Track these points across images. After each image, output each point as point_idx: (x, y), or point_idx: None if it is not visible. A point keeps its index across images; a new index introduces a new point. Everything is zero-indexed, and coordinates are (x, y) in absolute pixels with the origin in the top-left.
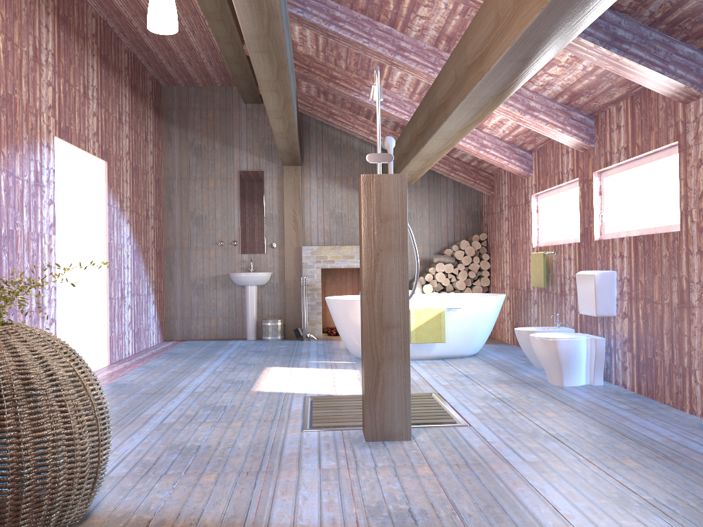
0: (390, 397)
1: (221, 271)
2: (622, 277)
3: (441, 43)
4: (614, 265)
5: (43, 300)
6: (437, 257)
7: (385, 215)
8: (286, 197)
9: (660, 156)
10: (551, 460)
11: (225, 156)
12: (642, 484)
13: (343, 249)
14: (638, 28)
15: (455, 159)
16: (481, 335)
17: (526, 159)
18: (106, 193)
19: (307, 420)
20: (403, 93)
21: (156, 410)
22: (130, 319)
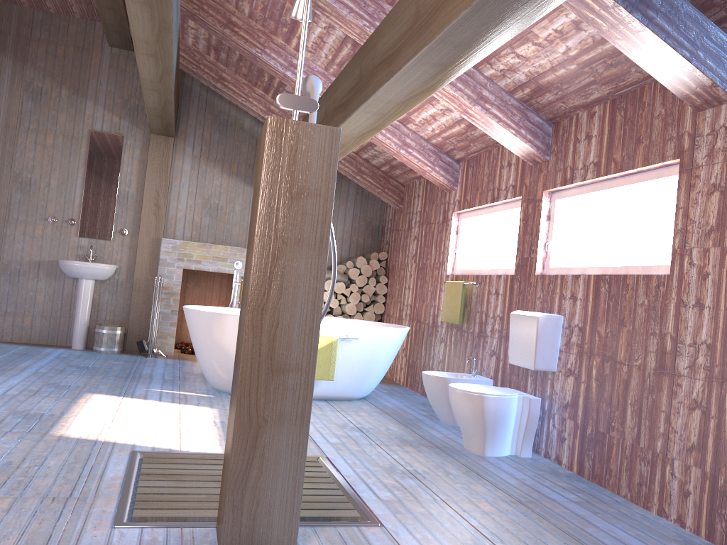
0: (270, 485)
1: (48, 255)
2: (571, 324)
3: None
4: (561, 308)
5: None
6: (328, 273)
7: (299, 187)
8: (149, 174)
9: (644, 177)
10: None
11: (74, 109)
12: None
13: (215, 248)
14: None
15: (364, 160)
16: (377, 374)
17: (452, 169)
18: None
19: (127, 502)
20: (318, 61)
21: None
22: None
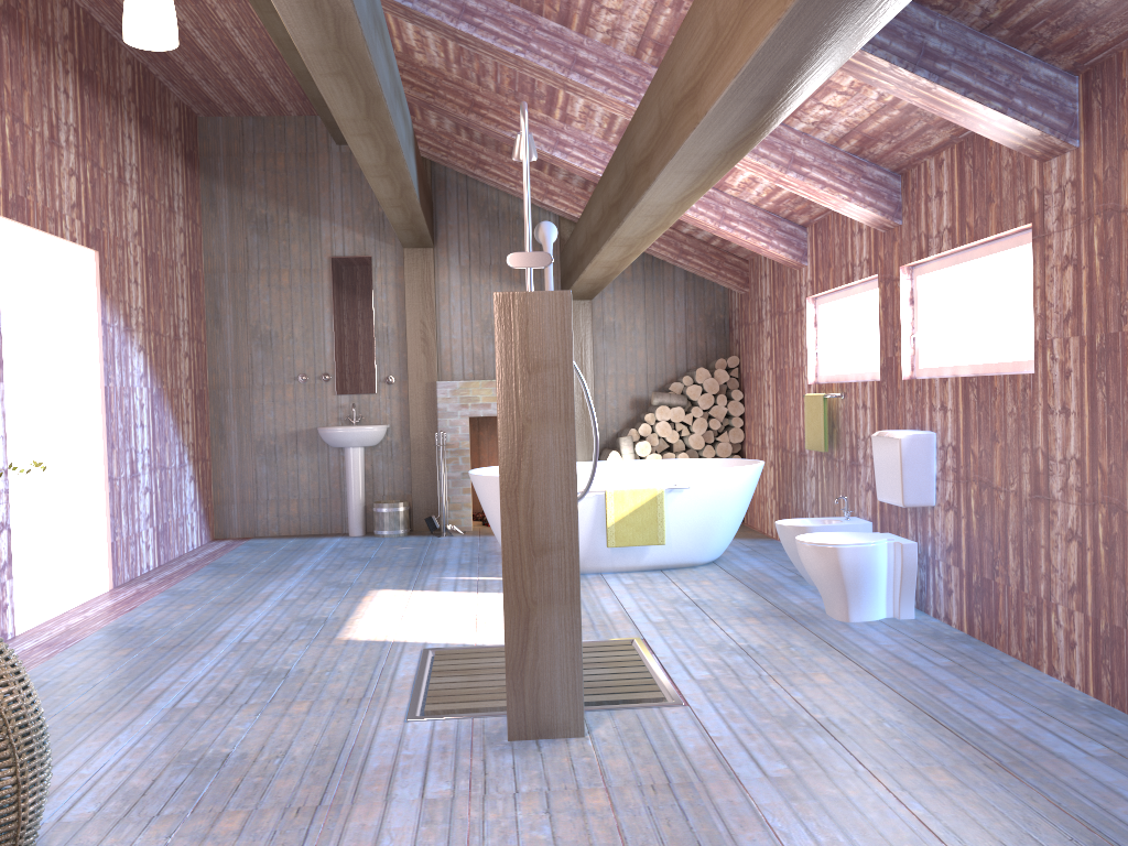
0: (548, 667)
1: (304, 423)
2: (944, 443)
3: (645, 53)
4: (932, 423)
5: None
6: (658, 397)
7: (536, 361)
8: (410, 301)
9: (1004, 245)
10: (810, 773)
11: (307, 234)
12: (954, 822)
13: None
14: (962, 35)
15: (685, 236)
16: (724, 530)
17: (796, 239)
18: (98, 305)
19: (419, 698)
20: (592, 131)
21: (170, 680)
22: (148, 510)
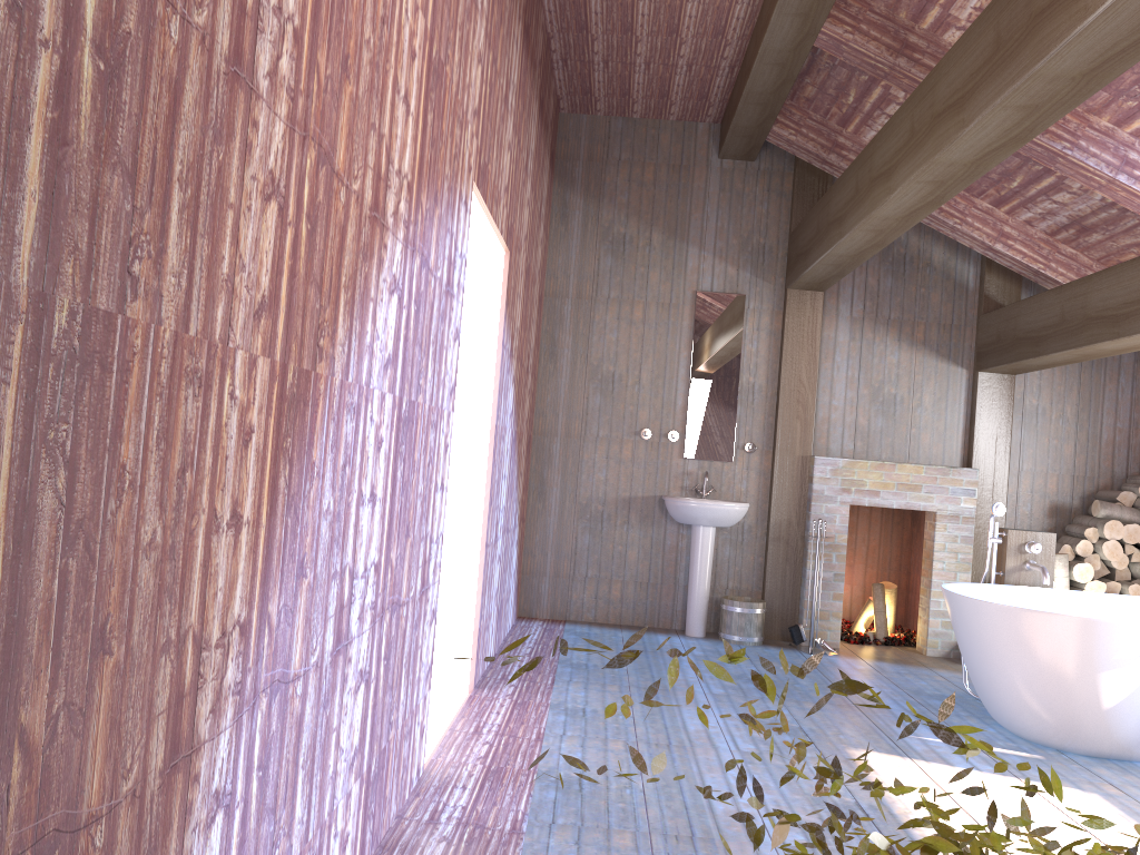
0: None
1: (641, 489)
2: None
3: None
4: None
5: (428, 570)
6: (1106, 508)
7: None
8: (788, 354)
9: None
10: None
11: (670, 261)
12: None
13: (899, 470)
14: None
15: None
16: None
17: None
18: (500, 319)
19: None
20: None
21: None
22: (497, 584)
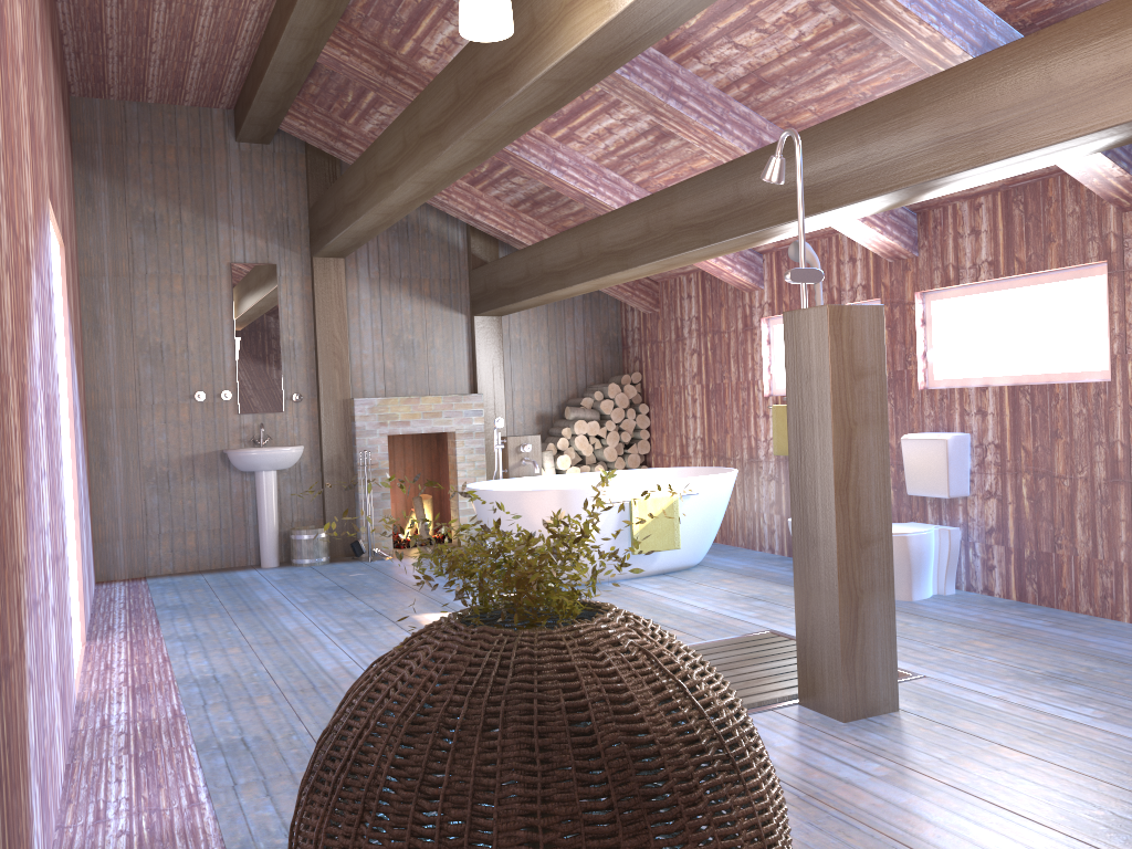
0: (872, 649)
1: (202, 446)
2: (983, 442)
3: (738, 87)
4: (964, 426)
5: (63, 532)
6: (574, 411)
7: (859, 368)
8: (320, 313)
9: (1057, 277)
10: (1120, 711)
11: (203, 237)
12: None
13: (423, 401)
14: None
15: None
16: (715, 532)
17: (755, 264)
18: (64, 309)
19: None
20: (589, 152)
21: None
22: (86, 549)
